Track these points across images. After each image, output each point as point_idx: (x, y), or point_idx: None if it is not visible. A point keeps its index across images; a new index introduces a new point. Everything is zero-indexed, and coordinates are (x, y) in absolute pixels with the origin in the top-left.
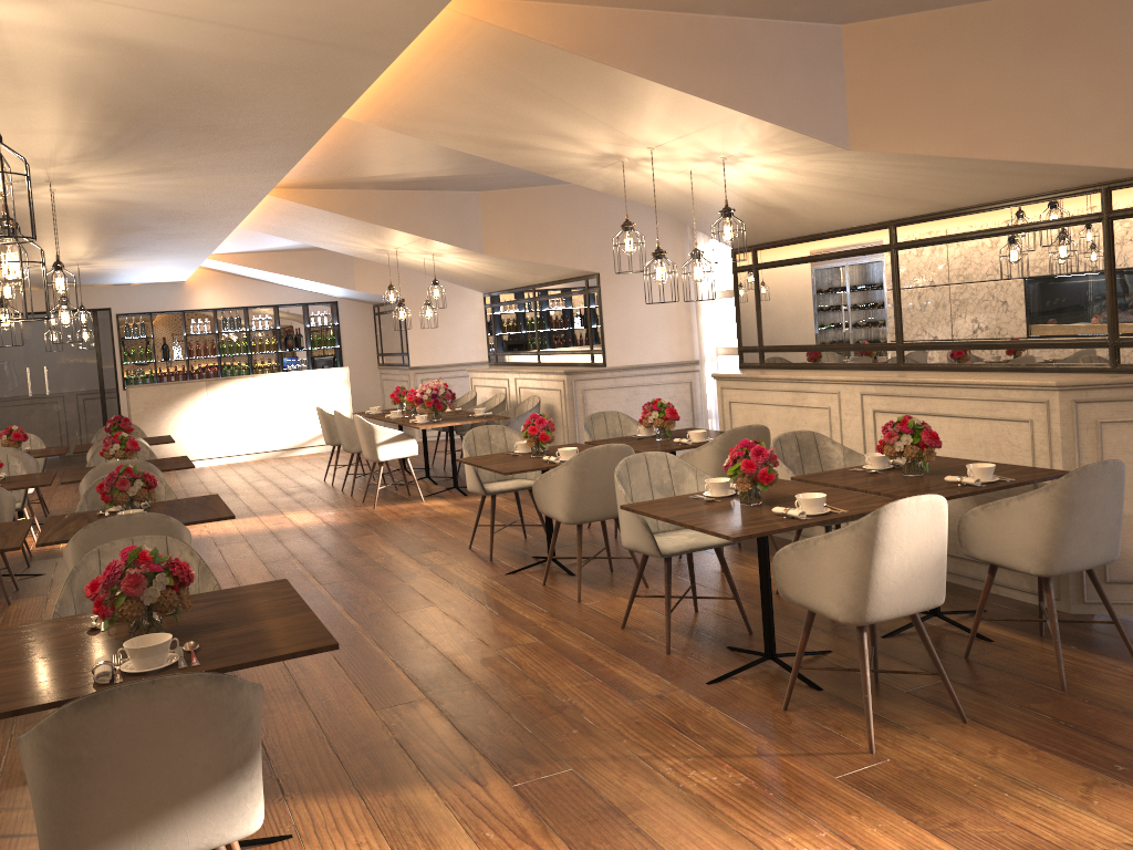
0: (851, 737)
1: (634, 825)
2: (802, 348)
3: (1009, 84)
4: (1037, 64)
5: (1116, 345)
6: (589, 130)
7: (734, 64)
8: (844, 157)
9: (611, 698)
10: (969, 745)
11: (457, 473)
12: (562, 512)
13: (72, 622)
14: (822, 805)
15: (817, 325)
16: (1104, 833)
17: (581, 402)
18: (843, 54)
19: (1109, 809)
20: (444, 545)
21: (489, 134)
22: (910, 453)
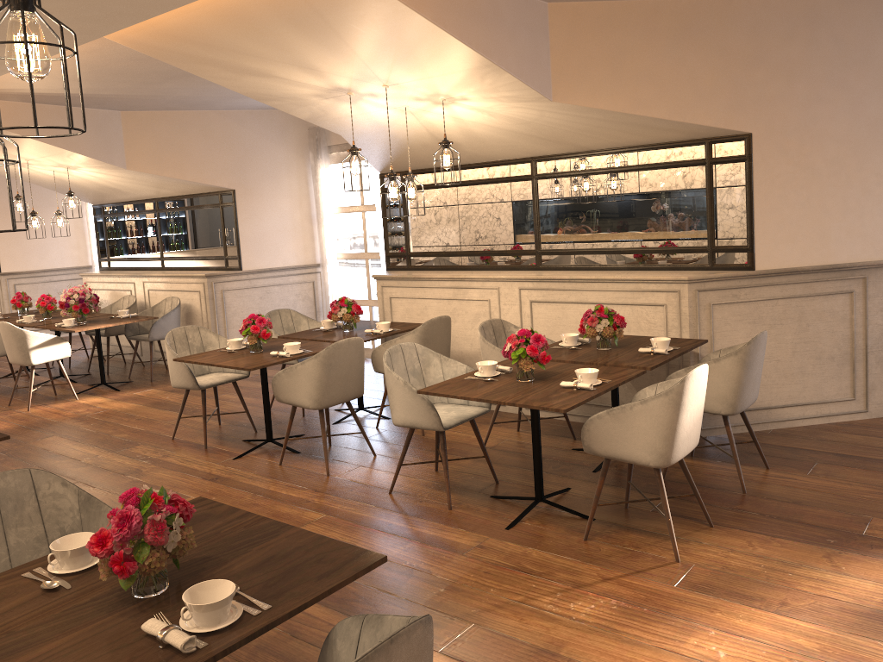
0: (652, 552)
1: (573, 660)
2: (449, 253)
3: (660, 63)
4: (678, 50)
5: (714, 251)
6: (342, 65)
7: (489, 23)
8: (543, 106)
9: (443, 555)
10: (732, 543)
11: (88, 370)
12: (310, 400)
13: (4, 586)
14: (688, 609)
15: (463, 236)
16: (870, 588)
17: (221, 301)
18: (548, 26)
19: (855, 571)
20: (142, 438)
21: (235, 59)
22: (608, 332)
